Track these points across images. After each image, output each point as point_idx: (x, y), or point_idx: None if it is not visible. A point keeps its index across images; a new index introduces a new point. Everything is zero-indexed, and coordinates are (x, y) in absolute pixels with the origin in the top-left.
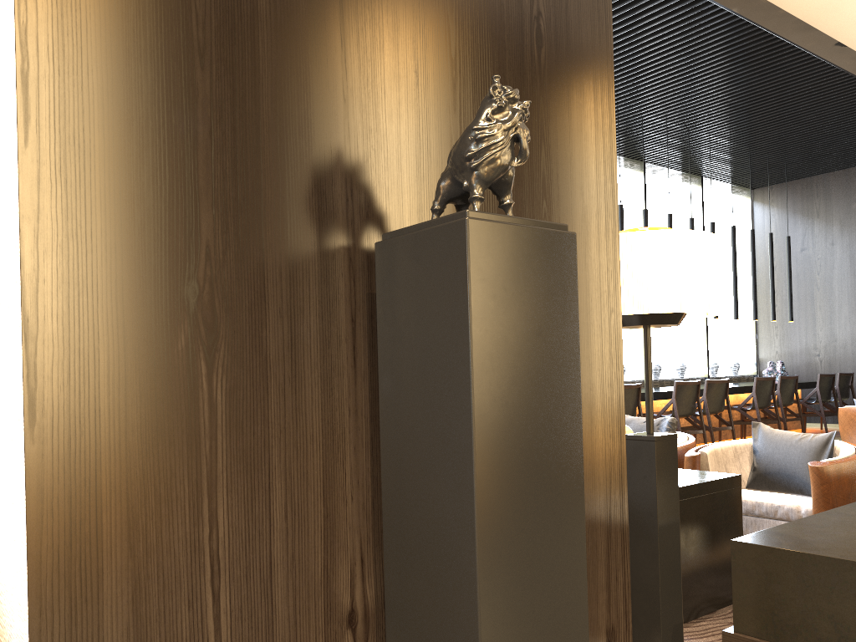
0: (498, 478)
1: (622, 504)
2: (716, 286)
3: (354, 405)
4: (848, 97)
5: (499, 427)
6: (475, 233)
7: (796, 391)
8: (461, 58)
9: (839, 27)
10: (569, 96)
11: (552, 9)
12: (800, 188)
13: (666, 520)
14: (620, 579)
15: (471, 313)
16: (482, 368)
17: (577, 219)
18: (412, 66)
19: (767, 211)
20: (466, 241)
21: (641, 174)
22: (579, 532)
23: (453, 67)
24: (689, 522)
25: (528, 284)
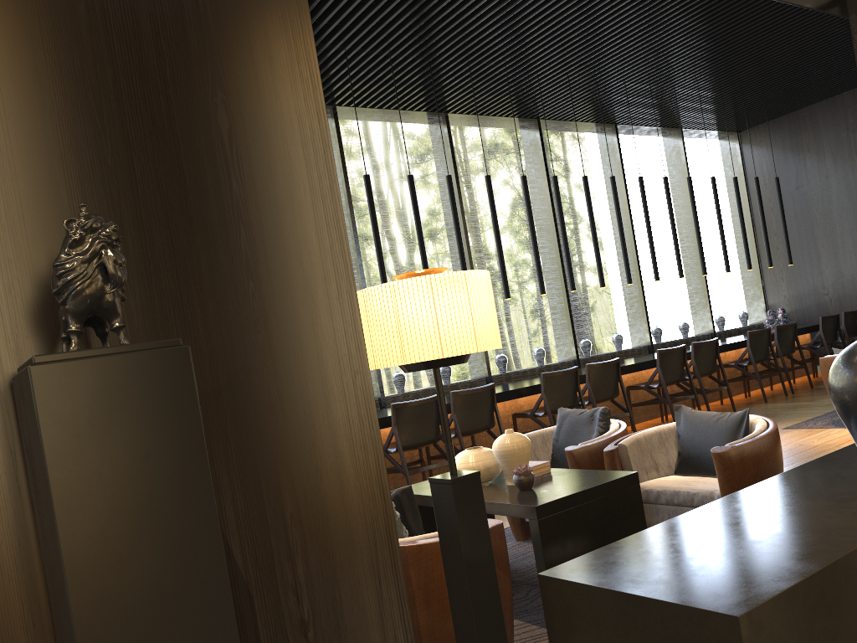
0: (105, 612)
1: (394, 562)
2: (487, 322)
3: (24, 533)
4: (806, 28)
5: (100, 562)
6: (41, 379)
7: (796, 338)
8: (121, 162)
9: None
10: (272, 169)
11: (238, 86)
12: (787, 124)
13: (476, 560)
14: (401, 637)
15: (46, 458)
16: (69, 509)
17: (297, 290)
18: (57, 185)
19: (757, 153)
20: (31, 388)
21: (614, 137)
22: (230, 641)
23: (111, 174)
24: (577, 530)
25: (126, 412)
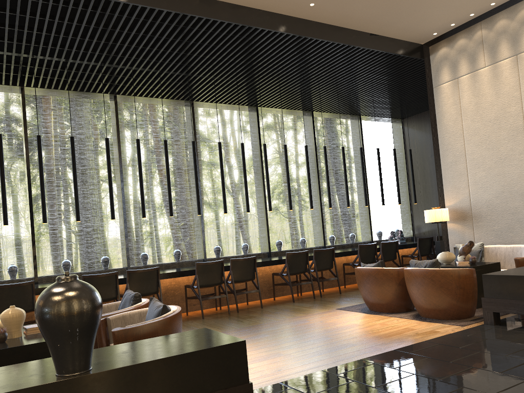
0: None
1: None
2: None
3: None
4: (401, 64)
5: None
6: None
7: (397, 251)
8: None
9: (361, 25)
10: None
11: None
12: (427, 116)
13: None
14: None
15: None
16: None
17: None
18: None
19: (411, 132)
20: None
21: (311, 119)
22: None
23: None
24: None
25: None
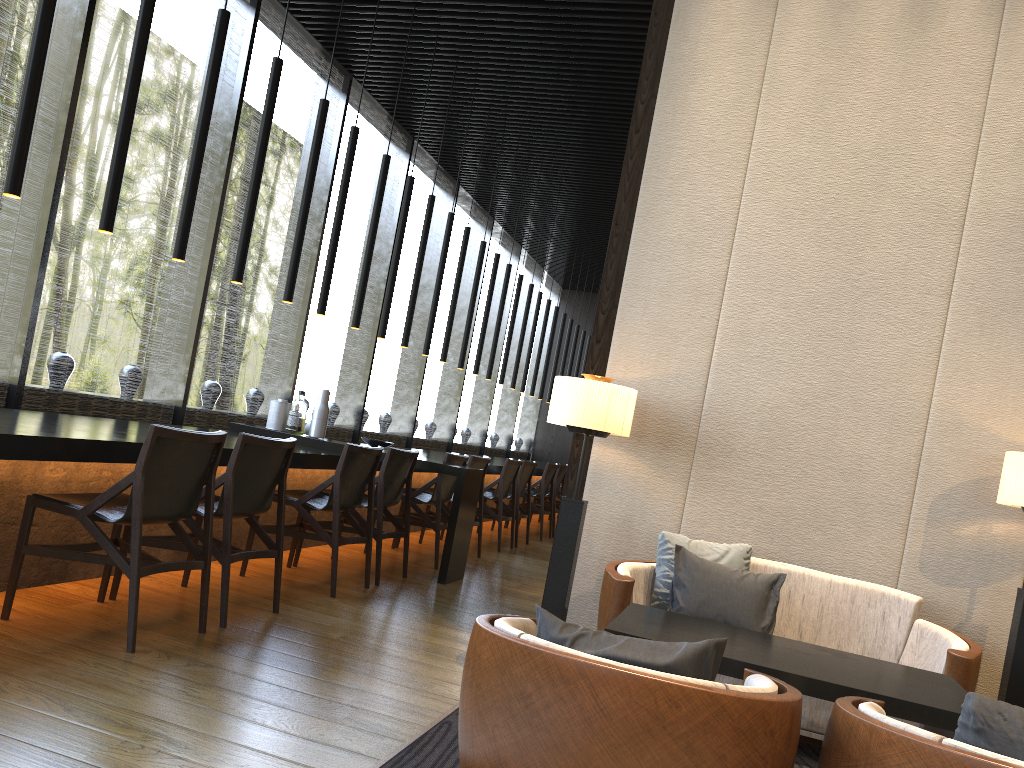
0: None
1: None
2: None
3: None
4: None
5: None
6: None
7: None
8: None
9: None
10: None
11: None
12: None
13: None
14: None
15: None
16: None
17: None
18: None
19: (571, 313)
20: None
21: (517, 257)
22: None
23: None
24: None
25: None
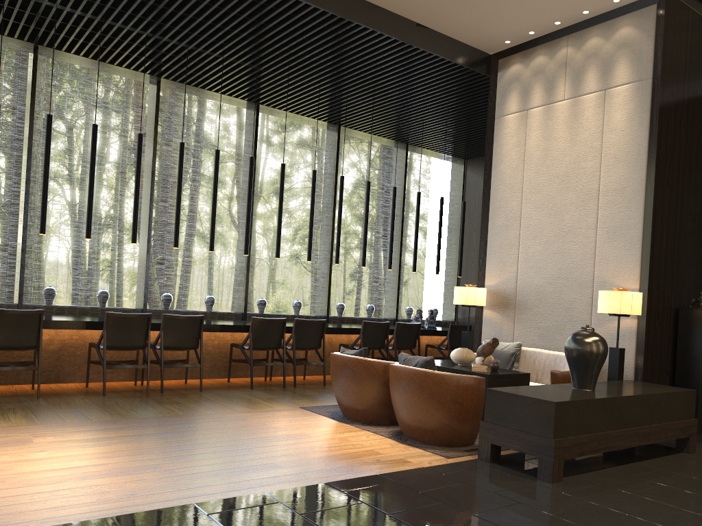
0: None
1: None
2: None
3: None
4: (458, 77)
5: None
6: None
7: (418, 337)
8: None
9: (403, 7)
10: None
11: None
12: None
13: None
14: None
15: None
16: None
17: None
18: None
19: (474, 180)
20: None
21: (336, 136)
22: None
23: None
24: None
25: None
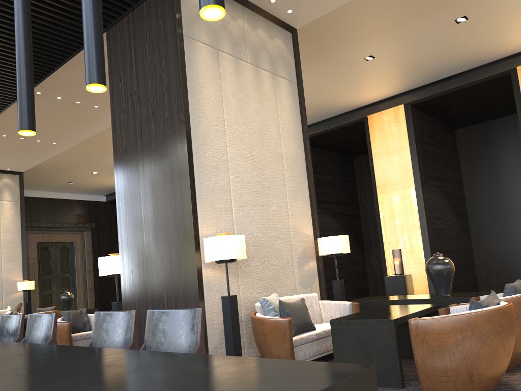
0: None
1: None
2: None
3: None
4: None
5: None
6: None
7: None
8: None
9: None
10: None
11: None
12: None
13: None
14: None
15: None
16: None
17: None
18: None
19: None
20: None
21: None
22: None
23: None
24: None
25: None
